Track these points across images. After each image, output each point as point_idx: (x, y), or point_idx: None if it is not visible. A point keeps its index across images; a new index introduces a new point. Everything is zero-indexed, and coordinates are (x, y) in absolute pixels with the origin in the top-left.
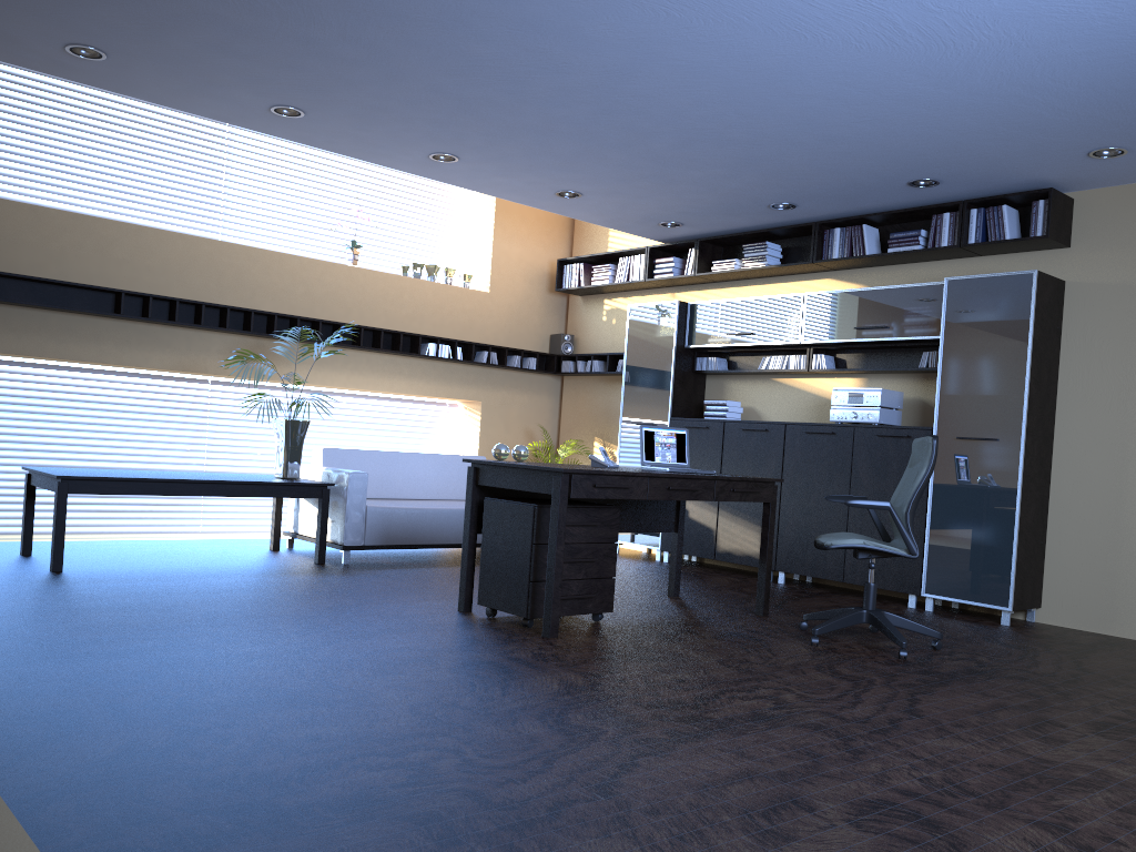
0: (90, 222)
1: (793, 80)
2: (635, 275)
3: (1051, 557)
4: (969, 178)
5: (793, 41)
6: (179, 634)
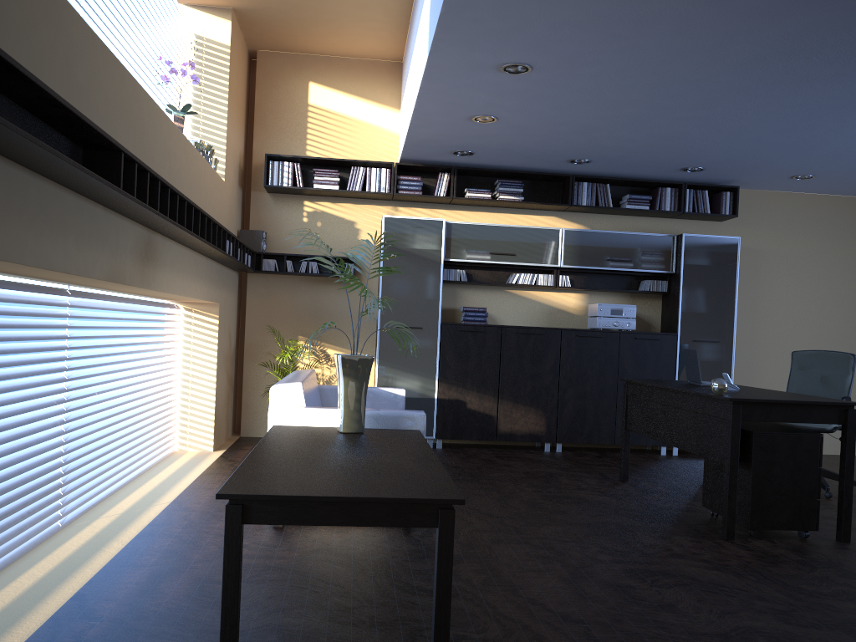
0: (62, 8)
1: None
2: (374, 186)
3: None
4: (717, 172)
5: None
6: None
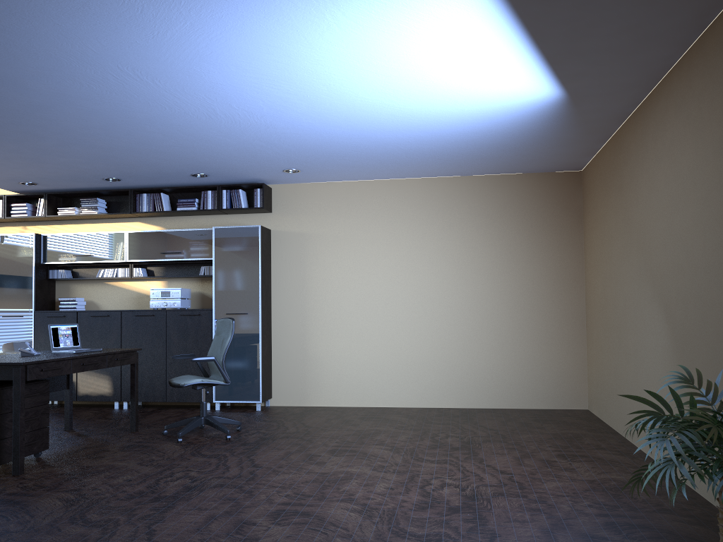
0: None
1: (149, 124)
2: None
3: (275, 371)
4: (224, 175)
5: (158, 109)
6: None
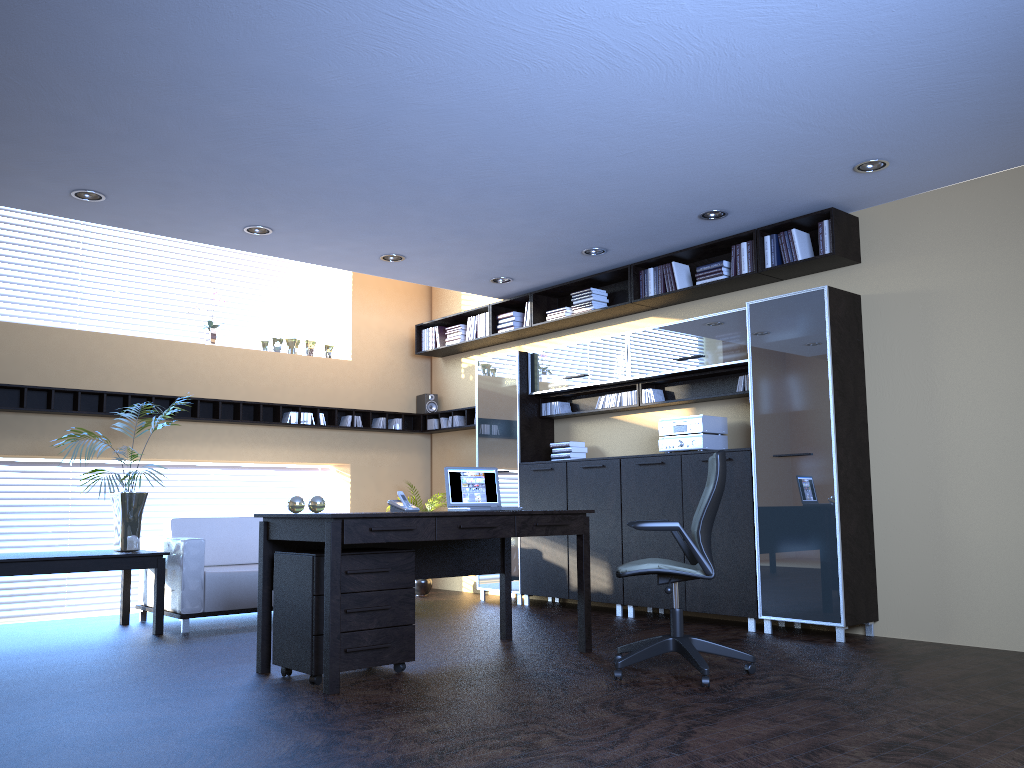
0: None
1: (539, 116)
2: (482, 332)
3: (881, 568)
4: (753, 205)
5: (518, 73)
6: None
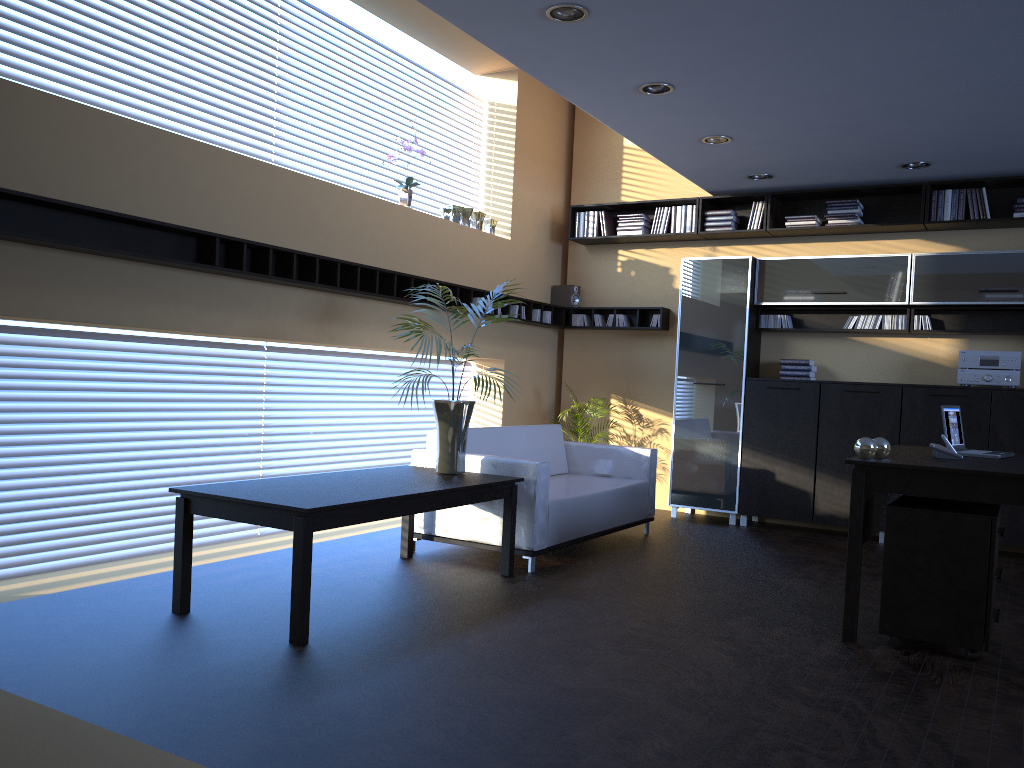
0: (167, 139)
1: None
2: (679, 227)
3: None
4: None
5: None
6: (769, 759)
